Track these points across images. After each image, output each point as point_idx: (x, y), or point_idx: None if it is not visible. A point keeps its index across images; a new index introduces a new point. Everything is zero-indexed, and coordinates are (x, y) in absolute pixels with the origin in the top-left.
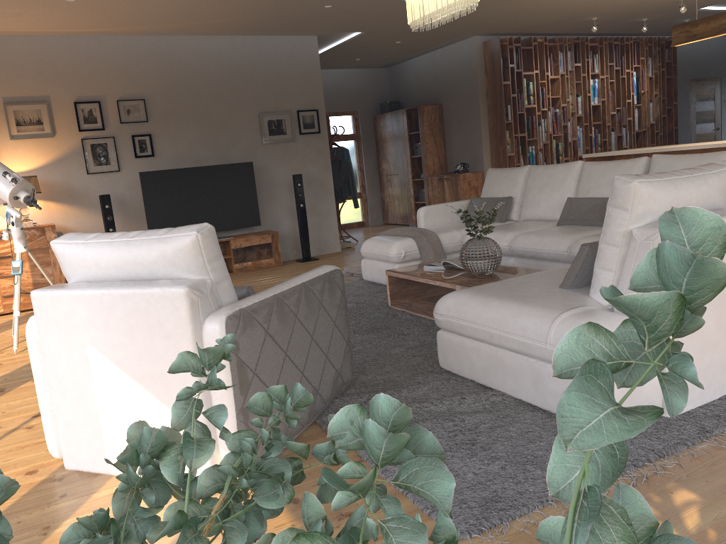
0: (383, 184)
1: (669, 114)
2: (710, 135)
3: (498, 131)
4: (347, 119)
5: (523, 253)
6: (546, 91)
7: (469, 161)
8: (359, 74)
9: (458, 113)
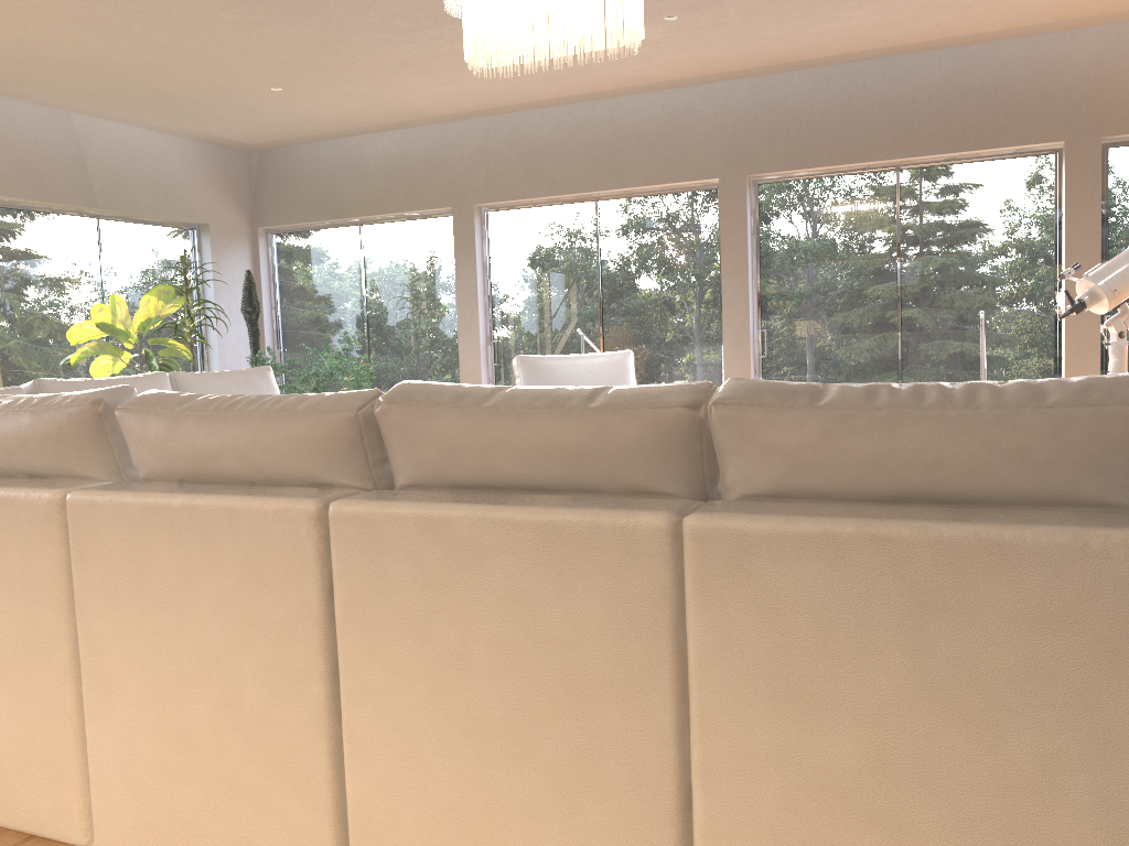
0: None
1: None
2: None
3: None
4: None
5: None
6: None
7: None
8: None
9: None
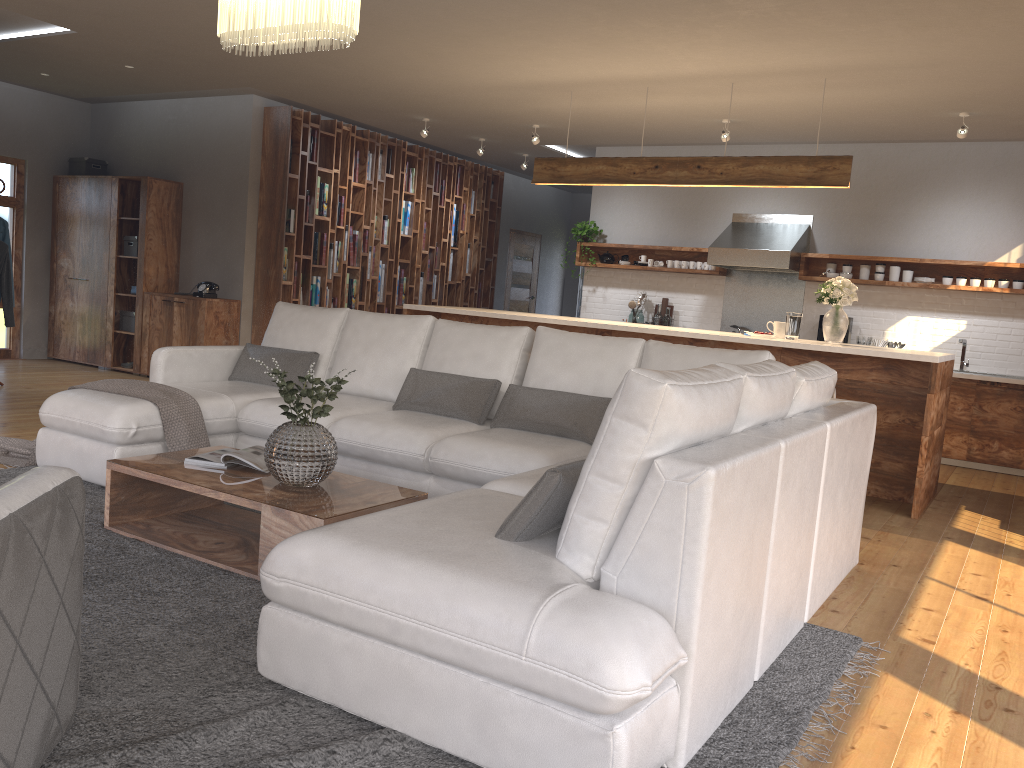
0: (58, 292)
1: (487, 268)
2: (525, 304)
3: (272, 244)
4: (4, 169)
5: (349, 450)
6: (347, 201)
7: (219, 282)
8: (38, 99)
9: (209, 204)
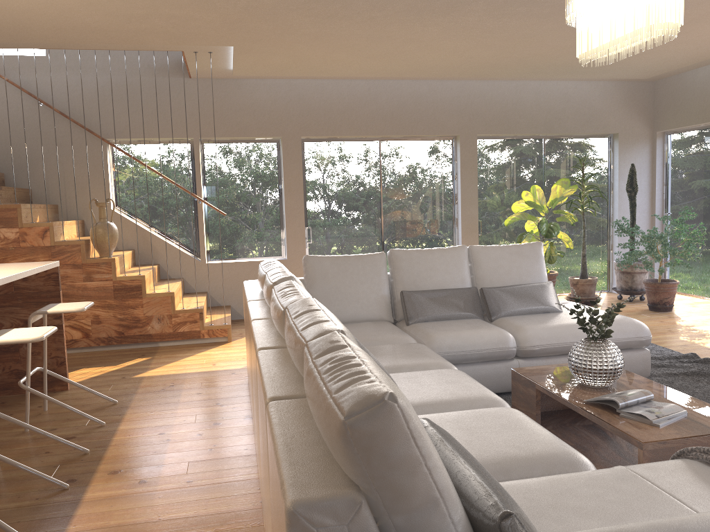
0: None
1: None
2: None
3: None
4: None
5: None
6: None
7: None
8: None
9: None
